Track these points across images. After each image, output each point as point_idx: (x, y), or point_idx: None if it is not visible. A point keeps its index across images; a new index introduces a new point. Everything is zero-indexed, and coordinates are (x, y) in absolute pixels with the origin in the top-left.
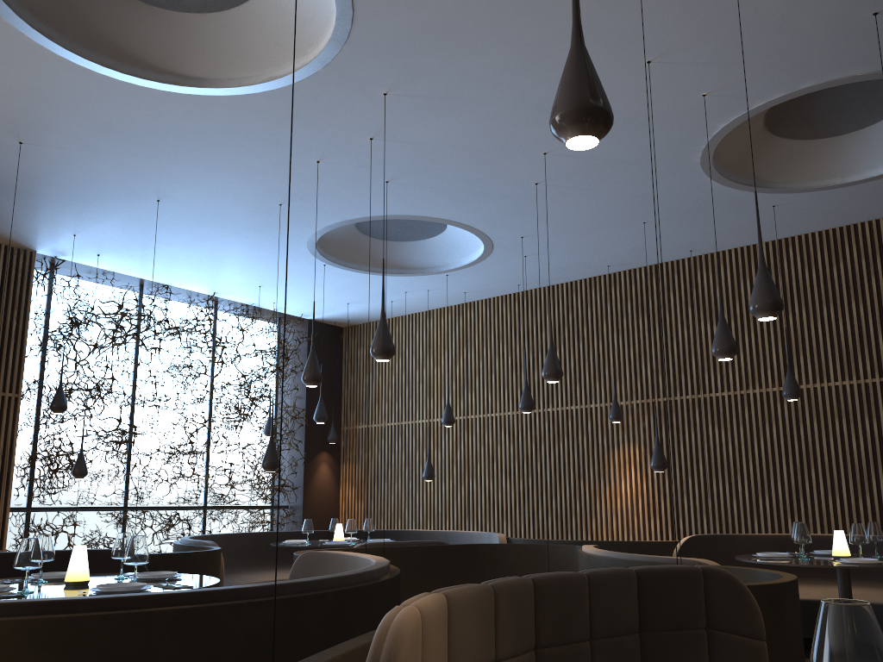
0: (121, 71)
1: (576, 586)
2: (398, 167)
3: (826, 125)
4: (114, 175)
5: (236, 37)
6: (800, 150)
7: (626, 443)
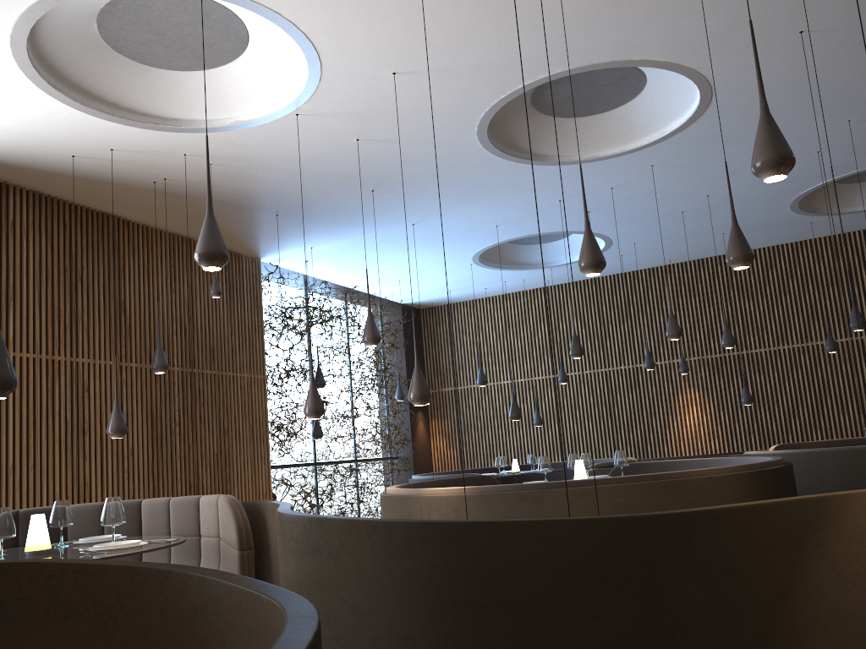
0: (505, 153)
1: None
2: (607, 203)
3: (865, 176)
4: (406, 209)
5: (580, 132)
6: (841, 189)
7: (687, 388)
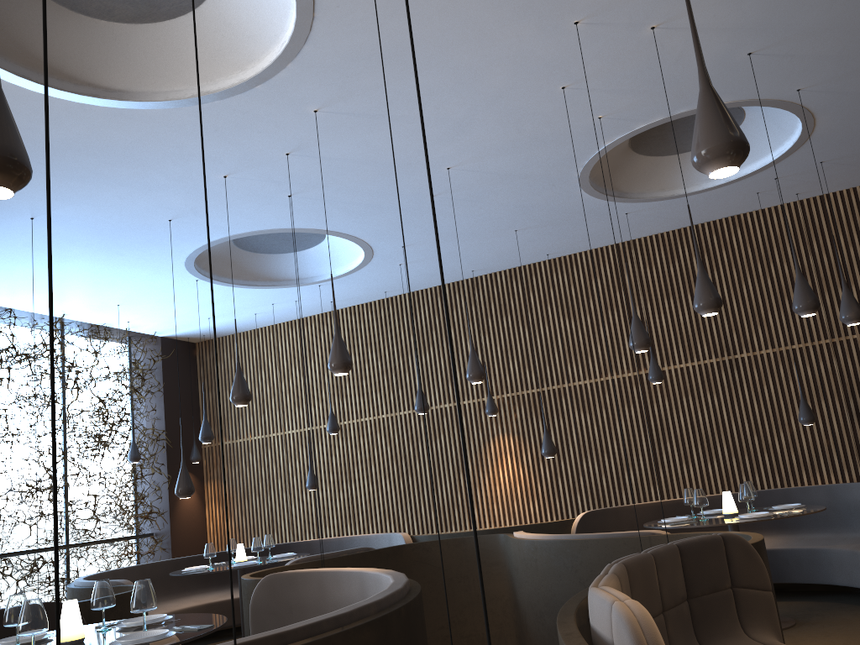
0: (36, 82)
1: (649, 565)
2: (305, 182)
3: (677, 144)
4: None
5: (167, 50)
6: (653, 165)
7: (501, 434)
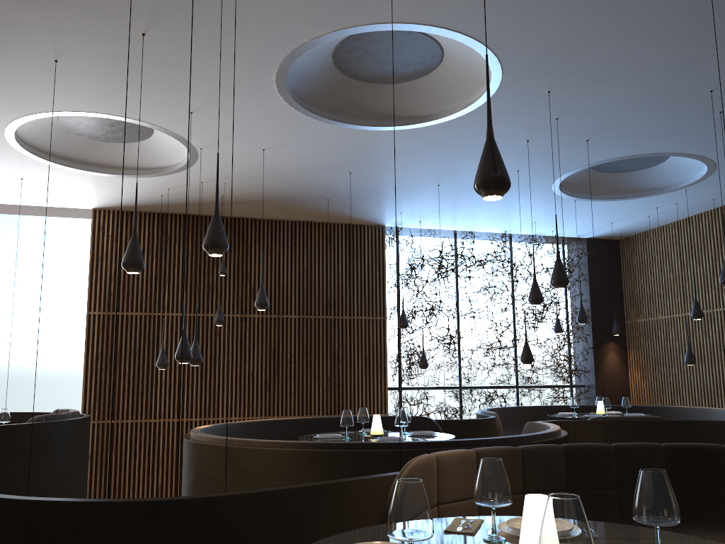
0: (382, 126)
1: (602, 453)
2: (590, 130)
3: None
4: (406, 177)
5: (441, 86)
6: None
7: None
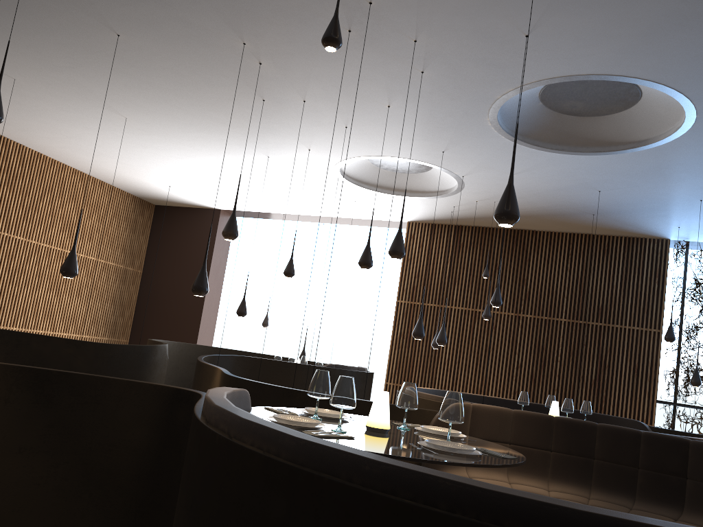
0: (603, 151)
1: (628, 435)
2: None
3: None
4: (658, 194)
5: (649, 113)
6: None
7: None
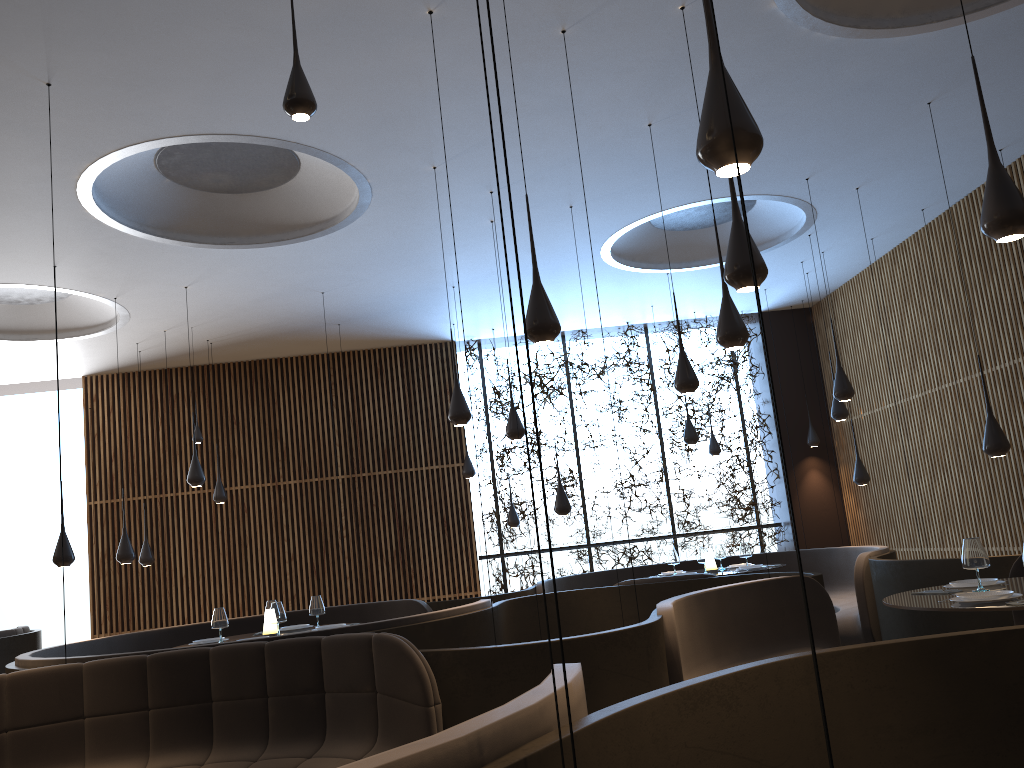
0: (287, 239)
1: (249, 654)
2: (555, 195)
3: None
4: (398, 285)
5: (321, 182)
6: None
7: None
